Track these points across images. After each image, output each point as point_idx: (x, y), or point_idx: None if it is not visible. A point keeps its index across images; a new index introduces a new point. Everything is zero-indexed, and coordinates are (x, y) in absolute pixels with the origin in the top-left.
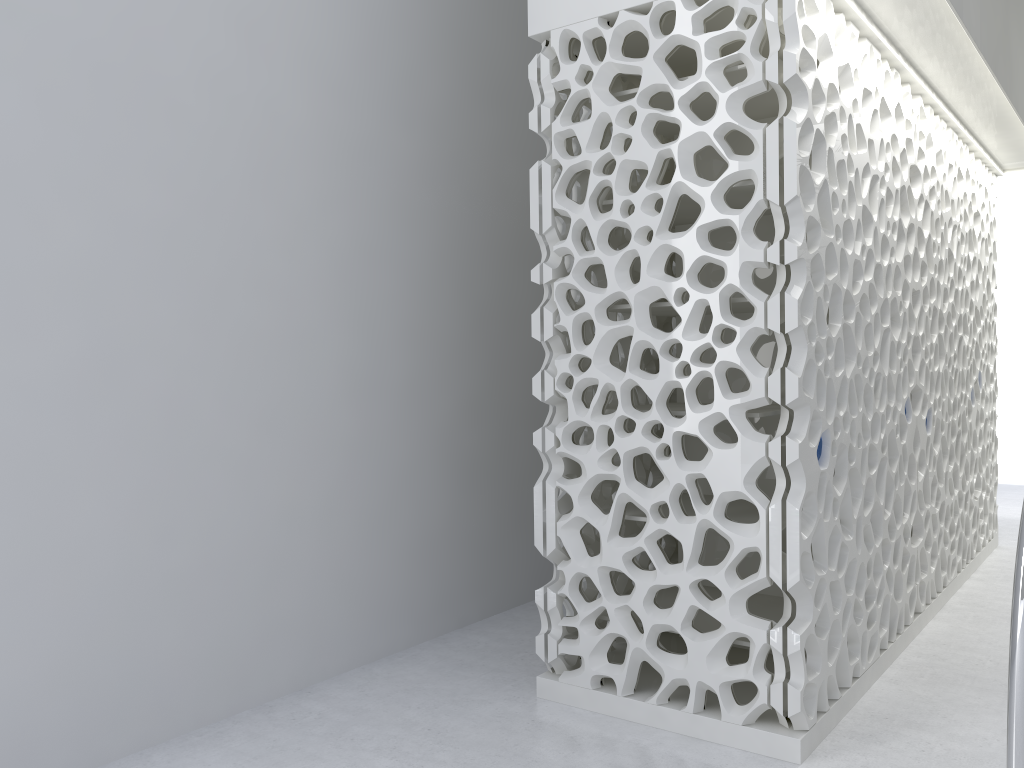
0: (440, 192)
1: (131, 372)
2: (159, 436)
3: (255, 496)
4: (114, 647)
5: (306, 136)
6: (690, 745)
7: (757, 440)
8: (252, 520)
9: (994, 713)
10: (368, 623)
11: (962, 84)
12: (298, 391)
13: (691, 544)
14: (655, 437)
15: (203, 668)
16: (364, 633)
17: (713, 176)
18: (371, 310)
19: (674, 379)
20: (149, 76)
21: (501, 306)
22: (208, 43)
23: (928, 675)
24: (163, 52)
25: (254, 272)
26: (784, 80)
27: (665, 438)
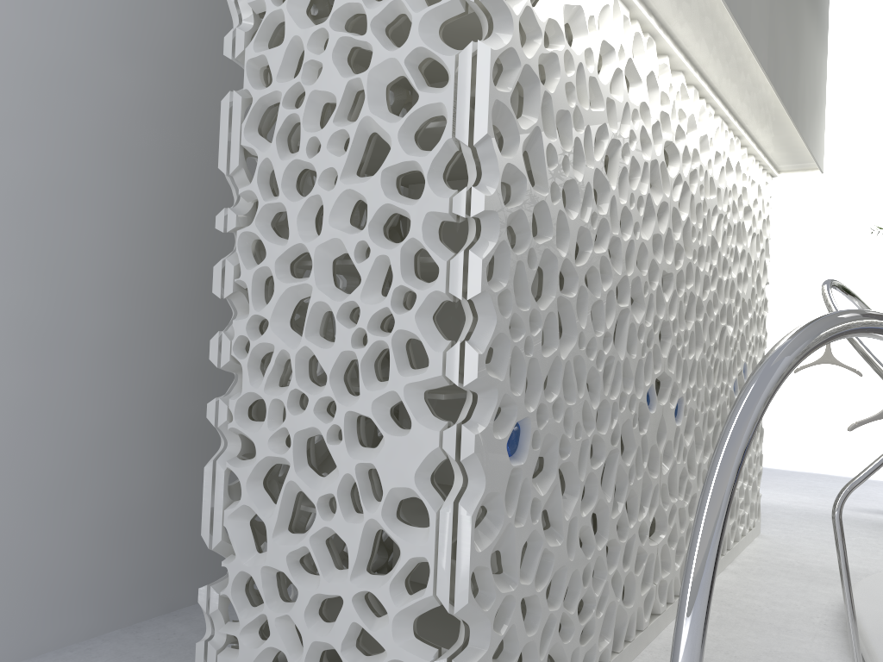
0: (170, 136)
1: None
2: None
3: None
4: None
5: None
6: None
7: (432, 427)
8: None
9: None
10: (31, 612)
11: (725, 64)
12: None
13: (357, 548)
14: (330, 417)
15: None
16: (24, 624)
17: None
18: (61, 255)
19: (350, 349)
20: None
21: None
22: None
23: None
24: None
25: None
26: None
27: (337, 419)
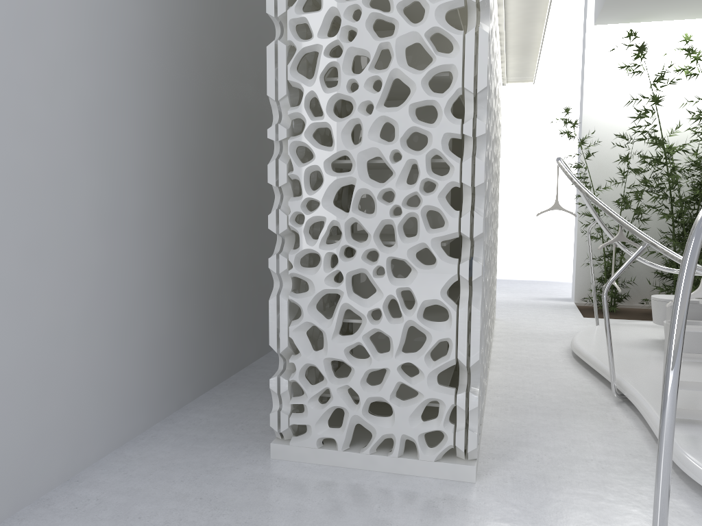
0: (161, 58)
1: None
2: None
3: (26, 320)
4: None
5: None
6: (399, 480)
7: (451, 263)
8: (25, 341)
9: (560, 429)
10: (117, 416)
11: (522, 21)
12: (59, 225)
13: (399, 338)
14: (370, 261)
15: None
16: (114, 424)
17: (384, 67)
18: (113, 155)
19: (388, 218)
20: None
21: (203, 156)
22: None
23: (510, 408)
24: None
25: (19, 115)
26: None
27: (380, 262)
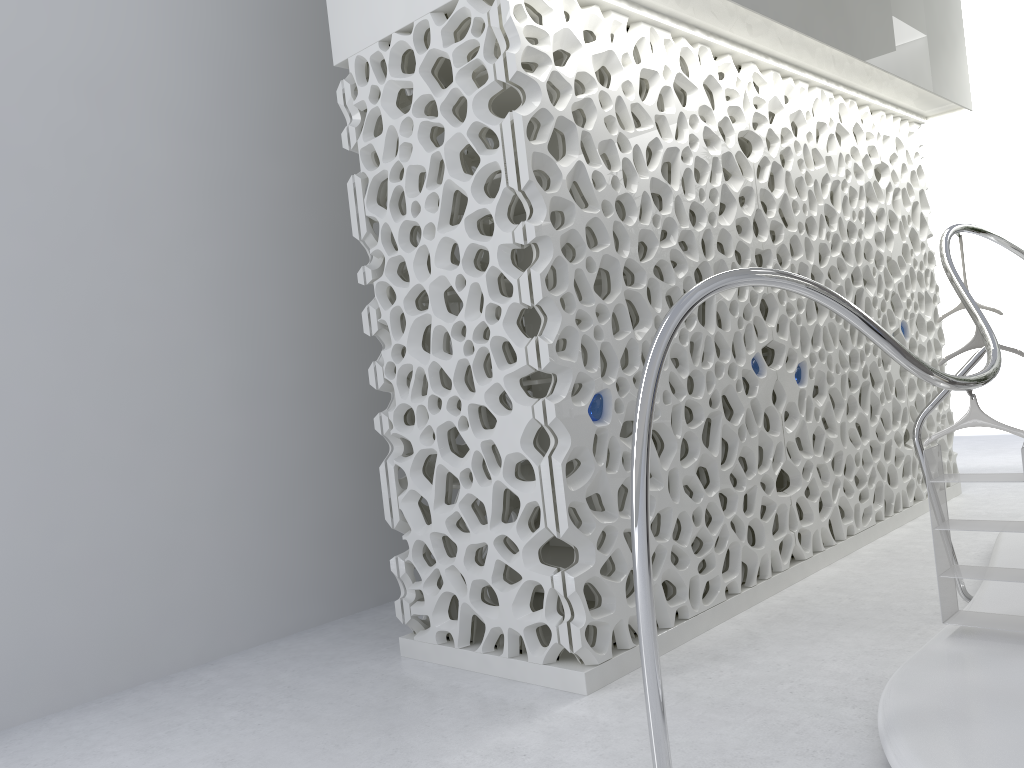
0: (319, 211)
1: (7, 397)
2: (39, 449)
3: (142, 495)
4: (11, 629)
5: (167, 178)
6: (503, 686)
7: (526, 404)
8: (141, 516)
9: (808, 643)
10: (275, 603)
11: (792, 46)
12: (179, 401)
13: (491, 504)
14: (460, 411)
15: (102, 645)
16: (271, 612)
17: None
18: (252, 324)
19: (463, 357)
20: (2, 147)
21: None
22: (58, 112)
23: (776, 615)
24: (14, 125)
25: (123, 302)
26: (509, 78)
27: (463, 411)
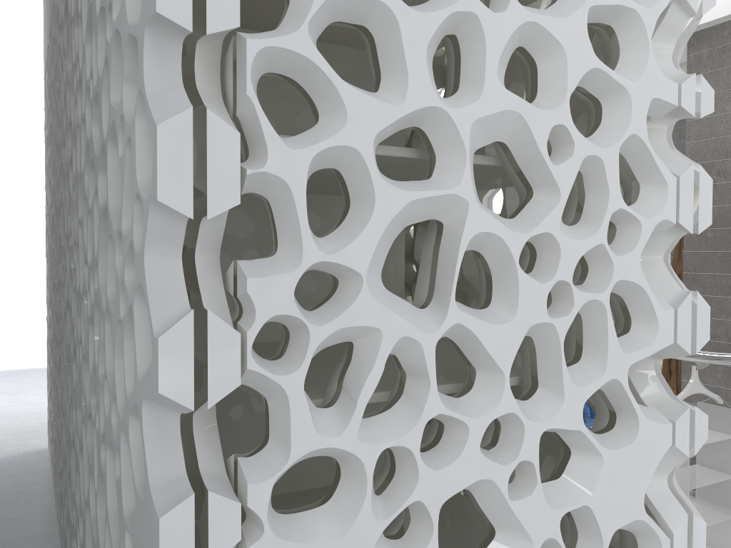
0: None
1: None
2: None
3: None
4: None
5: None
6: None
7: (658, 420)
8: None
9: None
10: None
11: None
12: None
13: None
14: (484, 449)
15: None
16: None
17: None
18: None
19: (545, 320)
20: None
21: None
22: None
23: None
24: None
25: None
26: None
27: (526, 450)
